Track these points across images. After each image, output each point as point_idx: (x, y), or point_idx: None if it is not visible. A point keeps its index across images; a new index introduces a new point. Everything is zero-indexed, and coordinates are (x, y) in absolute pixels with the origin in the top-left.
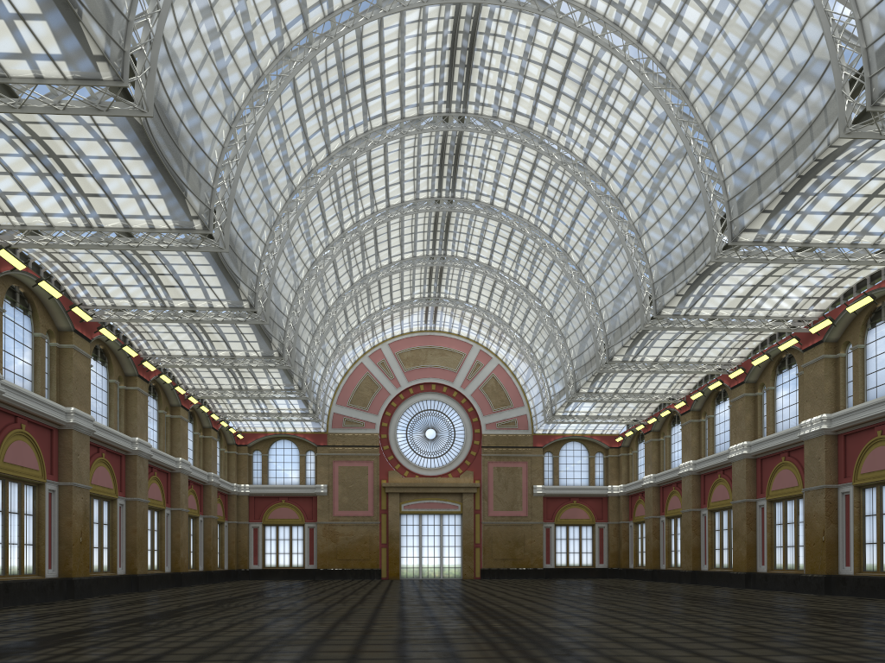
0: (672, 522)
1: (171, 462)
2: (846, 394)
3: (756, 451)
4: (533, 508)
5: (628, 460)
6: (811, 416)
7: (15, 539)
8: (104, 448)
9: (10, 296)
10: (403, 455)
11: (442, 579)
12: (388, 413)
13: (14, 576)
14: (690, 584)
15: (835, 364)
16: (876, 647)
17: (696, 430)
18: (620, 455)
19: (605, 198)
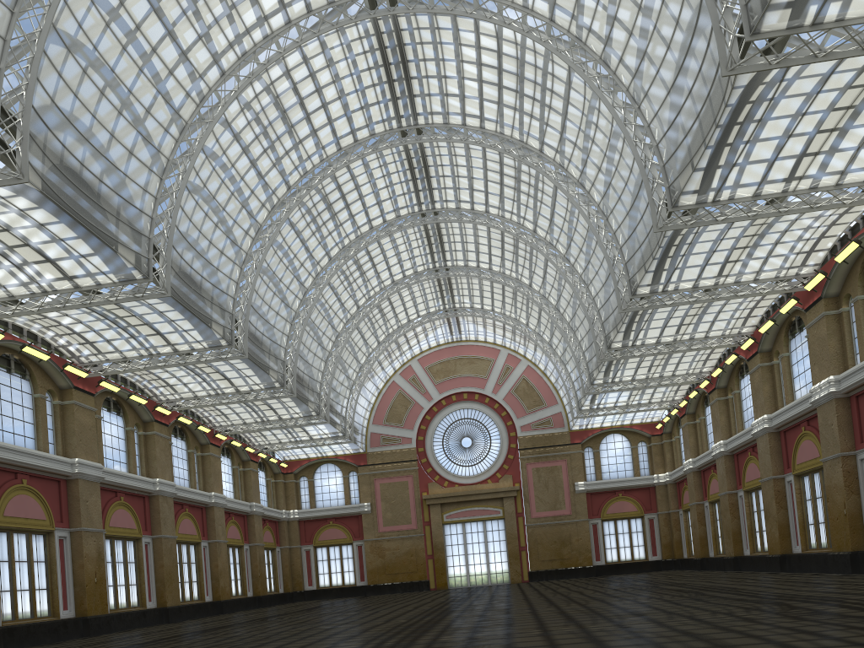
0: (716, 507)
1: (203, 497)
2: (854, 352)
3: (777, 424)
4: (577, 506)
5: (672, 446)
6: (820, 380)
7: (24, 585)
8: (122, 492)
9: (5, 364)
10: (441, 466)
11: (489, 585)
12: (423, 426)
13: (25, 620)
14: (732, 572)
15: (838, 321)
16: (737, 646)
17: (724, 408)
18: (663, 442)
19: (569, 185)
